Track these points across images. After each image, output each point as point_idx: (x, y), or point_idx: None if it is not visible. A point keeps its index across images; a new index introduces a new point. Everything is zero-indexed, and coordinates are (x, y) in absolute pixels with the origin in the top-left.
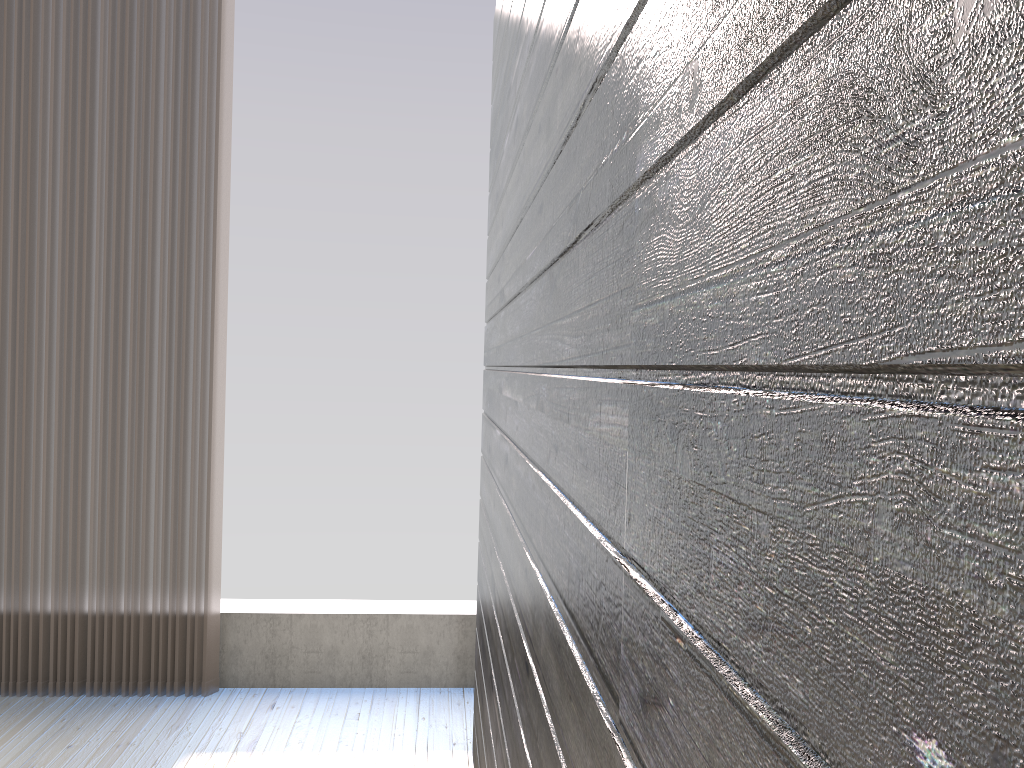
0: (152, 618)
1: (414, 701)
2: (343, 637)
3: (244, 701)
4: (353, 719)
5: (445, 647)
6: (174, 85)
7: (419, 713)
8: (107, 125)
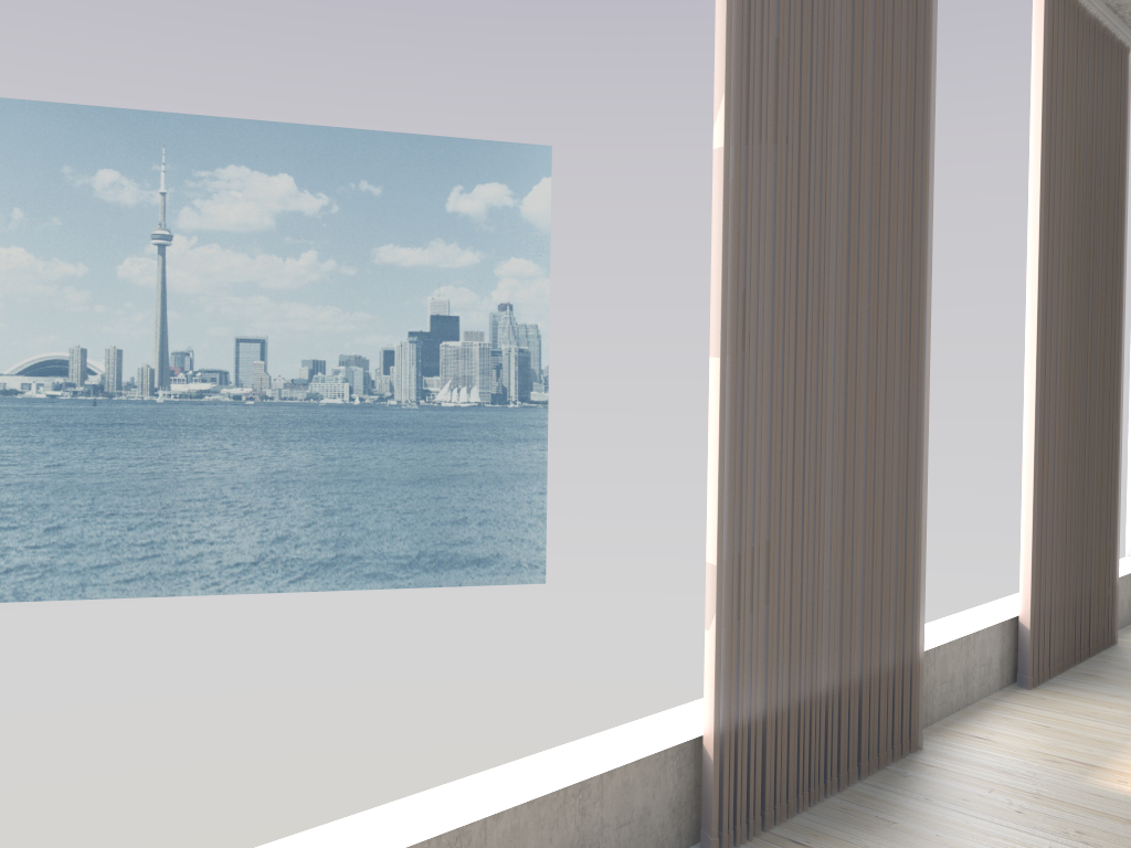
0: (895, 675)
1: (1020, 705)
2: (956, 662)
3: (953, 741)
4: (1045, 727)
5: (996, 654)
6: (913, 83)
7: (1052, 711)
8: (878, 115)
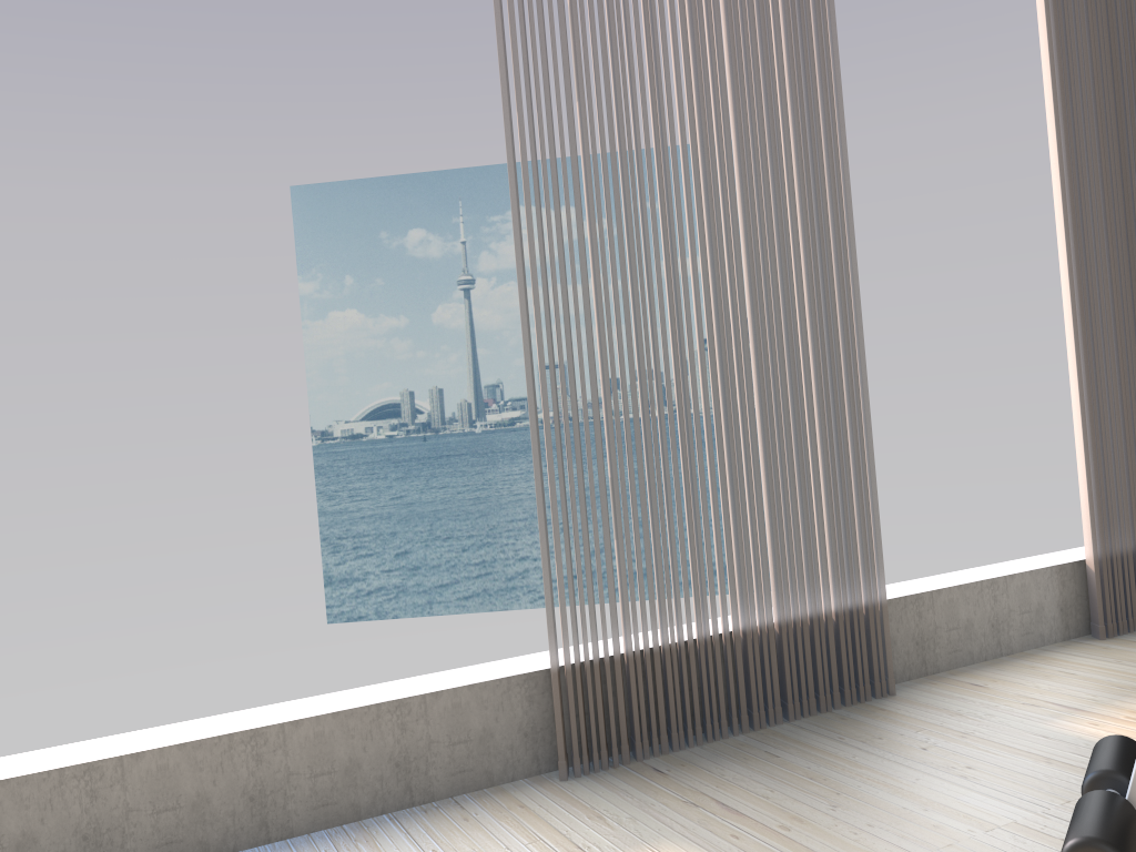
0: (839, 616)
1: (1067, 655)
2: (974, 608)
3: (940, 688)
4: (1070, 675)
5: (1050, 601)
6: (794, 3)
7: (1101, 659)
8: (739, 45)
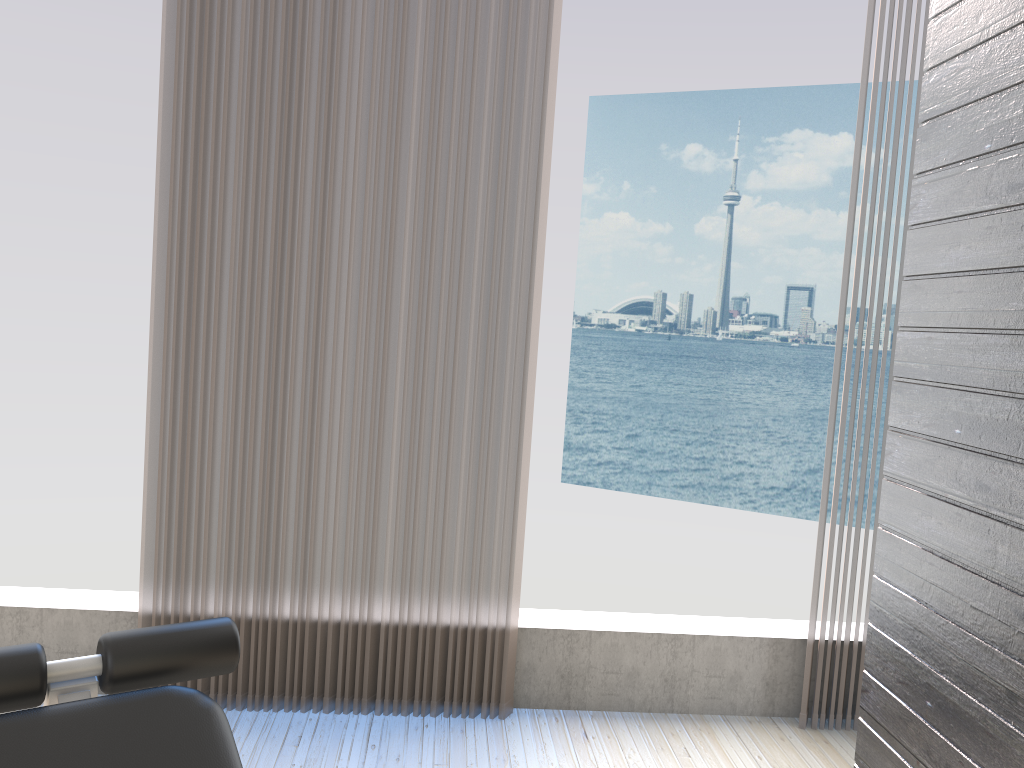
0: (449, 632)
1: (731, 733)
2: (645, 658)
3: (549, 727)
4: (684, 756)
5: (753, 672)
6: (500, 31)
7: (749, 750)
8: (423, 75)
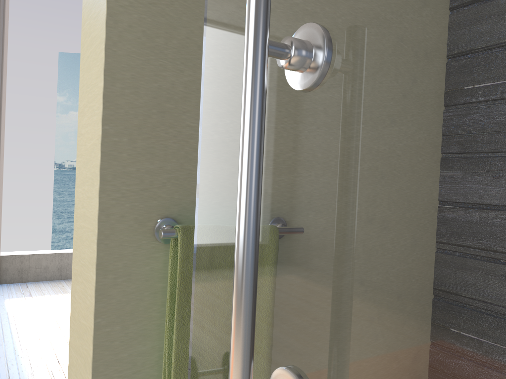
0: None
1: None
2: (50, 262)
3: (13, 286)
4: (62, 287)
5: None
6: None
7: None
8: None
